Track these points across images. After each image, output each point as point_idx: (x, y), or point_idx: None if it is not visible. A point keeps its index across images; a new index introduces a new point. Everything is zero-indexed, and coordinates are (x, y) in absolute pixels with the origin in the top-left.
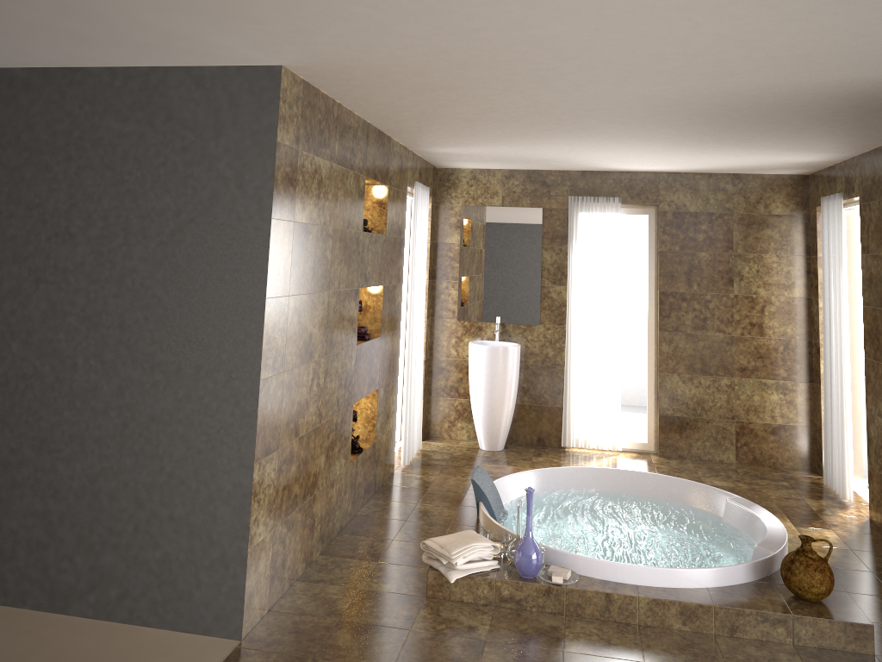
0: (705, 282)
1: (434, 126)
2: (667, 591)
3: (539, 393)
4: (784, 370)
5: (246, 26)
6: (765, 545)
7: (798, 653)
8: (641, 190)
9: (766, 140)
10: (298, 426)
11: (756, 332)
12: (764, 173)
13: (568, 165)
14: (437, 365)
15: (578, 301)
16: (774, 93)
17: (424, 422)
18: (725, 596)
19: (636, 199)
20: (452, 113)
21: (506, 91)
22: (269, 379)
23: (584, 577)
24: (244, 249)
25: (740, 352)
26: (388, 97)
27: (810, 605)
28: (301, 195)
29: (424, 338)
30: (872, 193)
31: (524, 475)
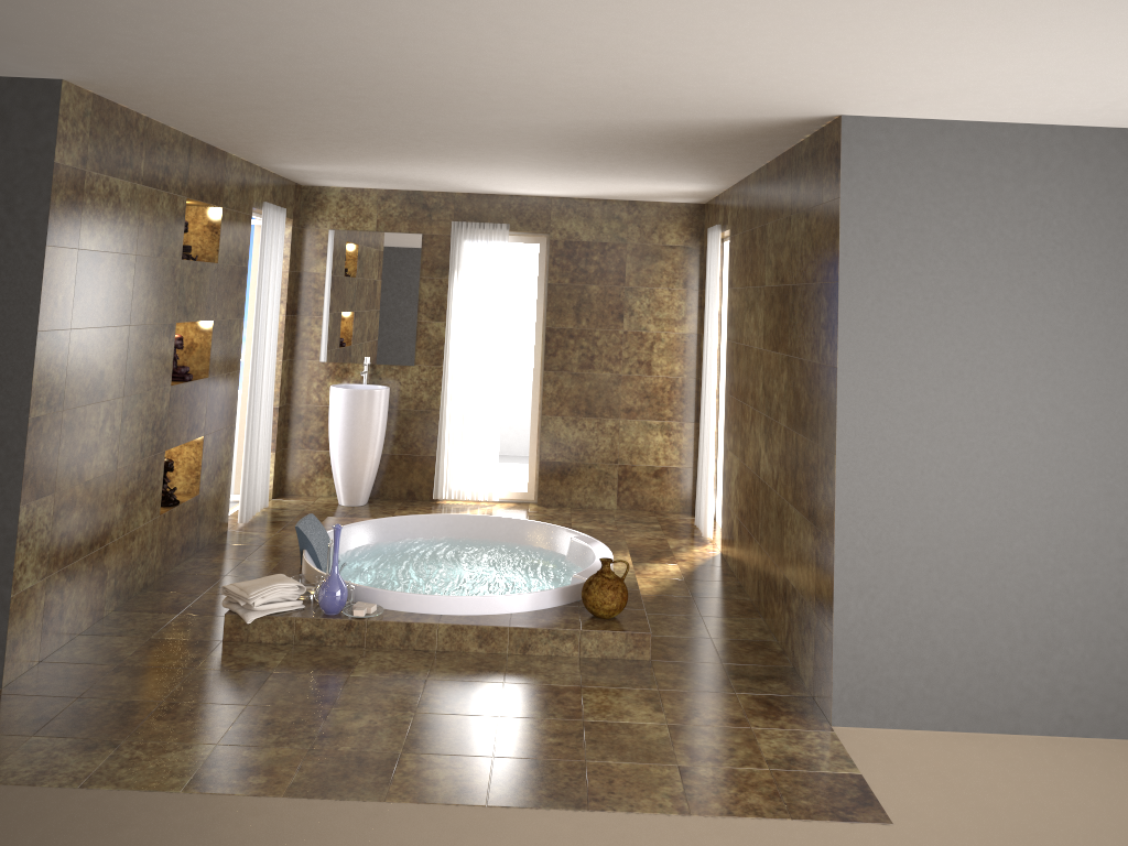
0: (595, 317)
1: (270, 143)
2: (469, 618)
3: (411, 441)
4: (670, 410)
5: (6, 44)
6: (583, 573)
7: (579, 663)
8: (531, 216)
9: (629, 170)
10: (83, 470)
11: (644, 370)
12: (660, 201)
13: (449, 186)
14: (296, 413)
15: (457, 338)
16: (593, 128)
17: (276, 478)
18: (525, 618)
19: (526, 226)
20: (282, 131)
21: (326, 114)
22: (41, 418)
23: (391, 611)
24: (13, 278)
25: (627, 391)
26: (200, 114)
27: (602, 621)
28: (89, 220)
29: (278, 382)
30: (737, 226)
31: (368, 524)
